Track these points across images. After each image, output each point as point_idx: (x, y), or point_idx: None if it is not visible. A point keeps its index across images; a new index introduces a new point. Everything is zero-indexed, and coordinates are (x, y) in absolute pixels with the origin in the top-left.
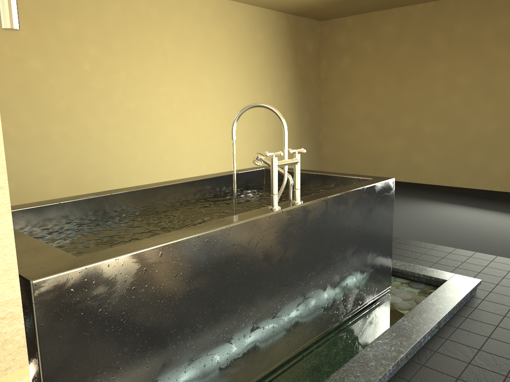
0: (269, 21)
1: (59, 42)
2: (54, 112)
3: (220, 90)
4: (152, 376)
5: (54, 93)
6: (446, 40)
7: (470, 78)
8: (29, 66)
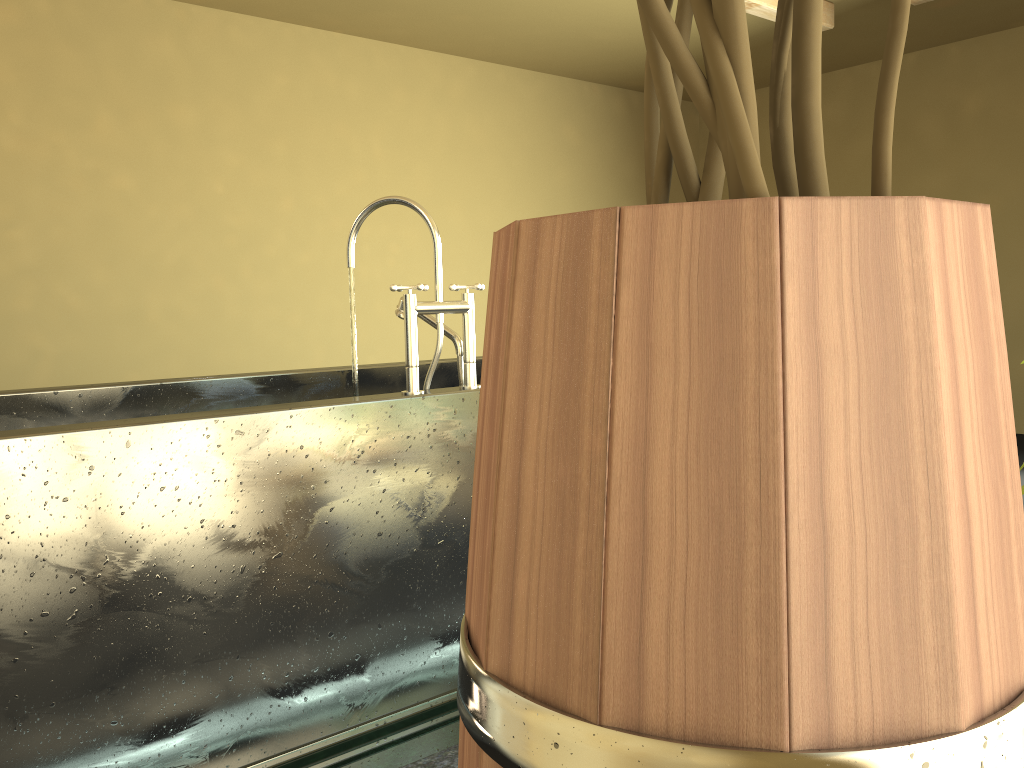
0: (588, 104)
1: (168, 143)
2: (154, 270)
3: (484, 235)
4: (104, 676)
5: (156, 235)
6: (947, 127)
7: (1000, 201)
8: (111, 186)
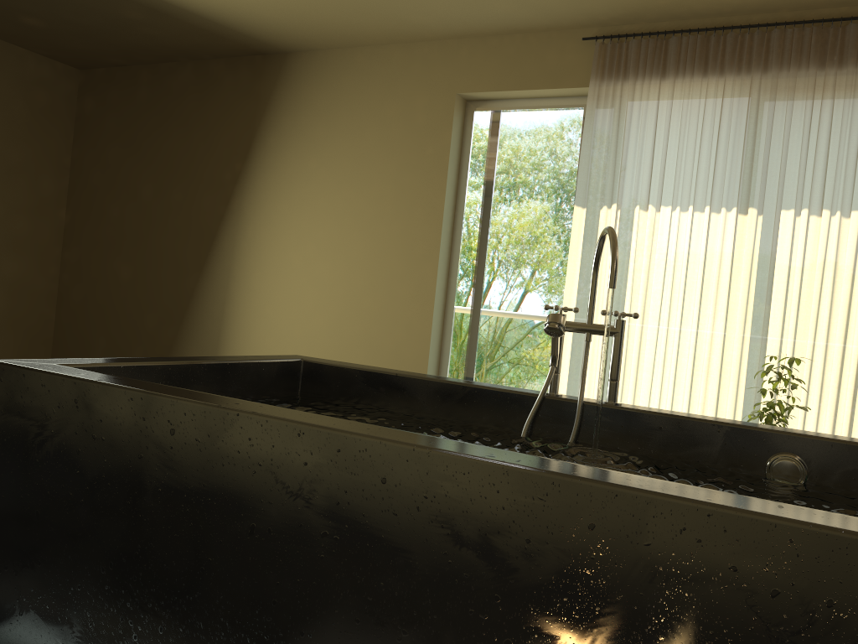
0: None
1: None
2: None
3: None
4: None
5: None
6: None
7: None
8: None
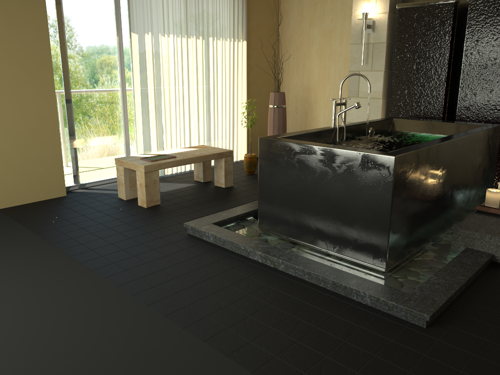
0: None
1: None
2: None
3: None
4: None
5: None
6: None
7: None
8: None
